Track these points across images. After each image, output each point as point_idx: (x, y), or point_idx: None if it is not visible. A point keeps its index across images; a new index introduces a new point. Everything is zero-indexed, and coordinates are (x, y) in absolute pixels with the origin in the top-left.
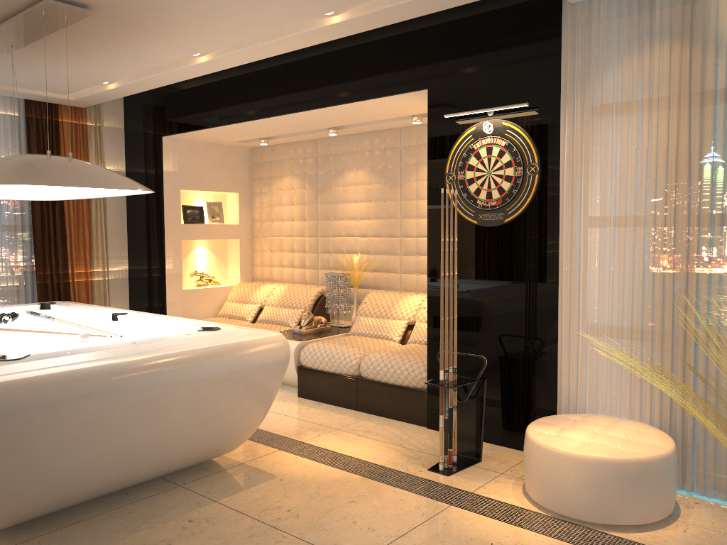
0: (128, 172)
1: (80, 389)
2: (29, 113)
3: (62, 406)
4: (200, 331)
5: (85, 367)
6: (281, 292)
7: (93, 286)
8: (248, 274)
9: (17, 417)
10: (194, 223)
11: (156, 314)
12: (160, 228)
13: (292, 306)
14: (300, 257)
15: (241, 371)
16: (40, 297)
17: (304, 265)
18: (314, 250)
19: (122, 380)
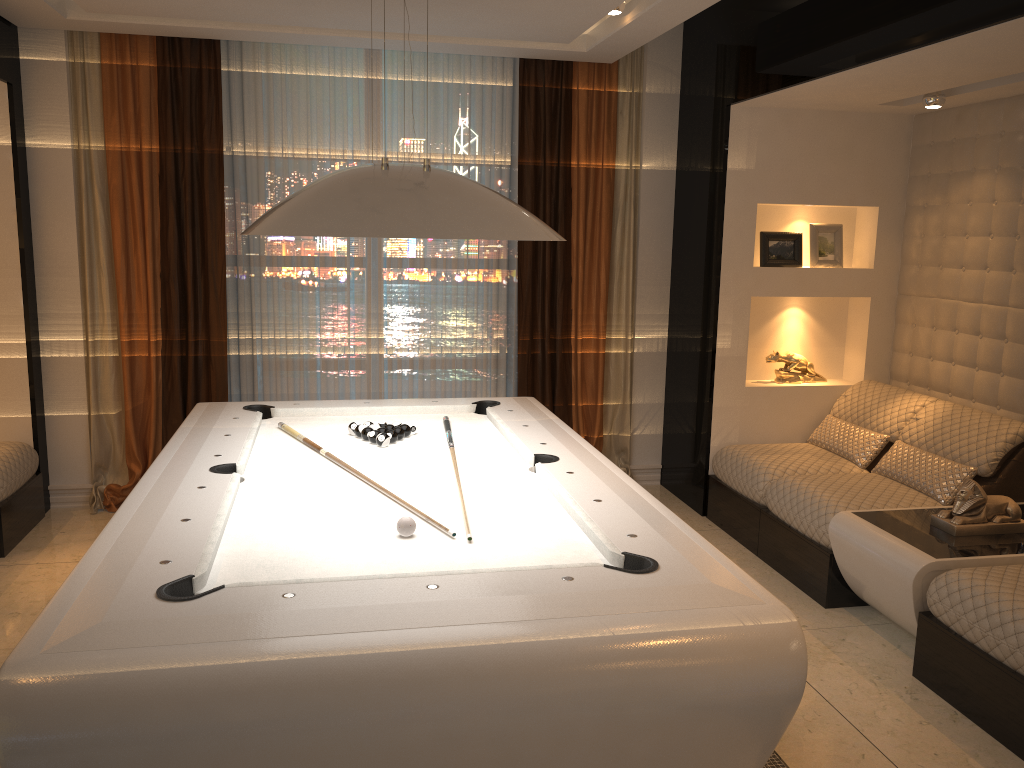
0: (679, 171)
1: (225, 718)
2: (526, 82)
3: (177, 752)
4: (605, 570)
5: (259, 662)
6: (935, 417)
7: (608, 362)
8: (881, 365)
9: (77, 765)
10: (781, 265)
11: (614, 465)
12: (713, 275)
13: (950, 454)
14: (991, 348)
15: (647, 716)
16: (521, 376)
17: (998, 365)
18: (1023, 337)
19: (327, 707)
